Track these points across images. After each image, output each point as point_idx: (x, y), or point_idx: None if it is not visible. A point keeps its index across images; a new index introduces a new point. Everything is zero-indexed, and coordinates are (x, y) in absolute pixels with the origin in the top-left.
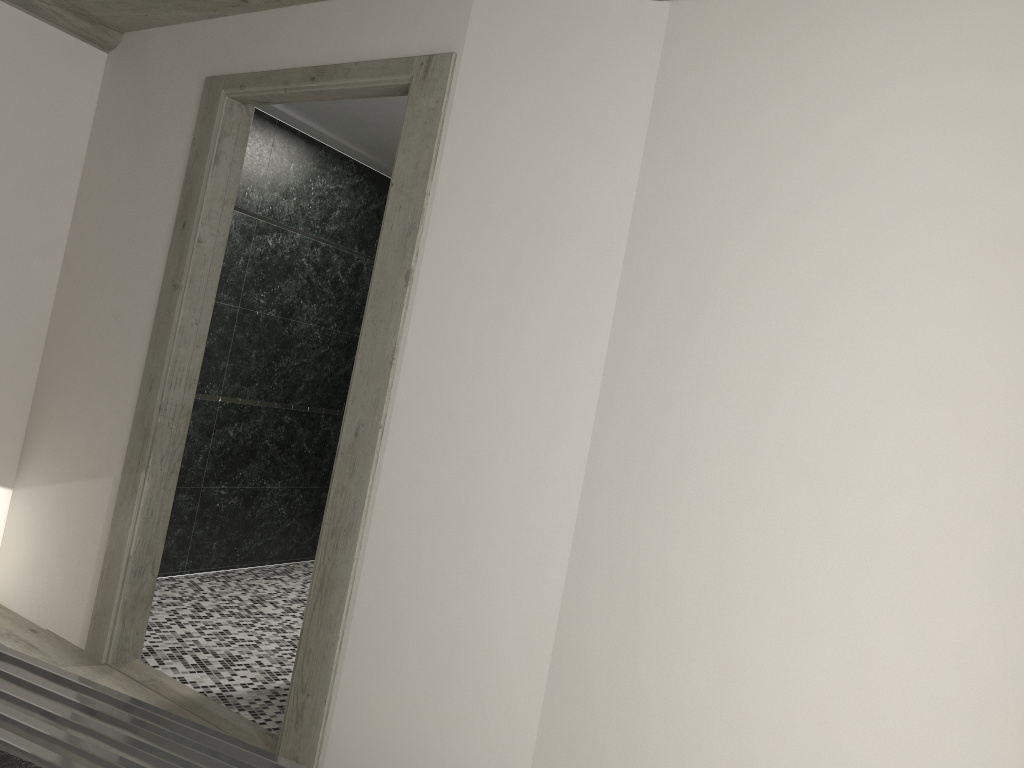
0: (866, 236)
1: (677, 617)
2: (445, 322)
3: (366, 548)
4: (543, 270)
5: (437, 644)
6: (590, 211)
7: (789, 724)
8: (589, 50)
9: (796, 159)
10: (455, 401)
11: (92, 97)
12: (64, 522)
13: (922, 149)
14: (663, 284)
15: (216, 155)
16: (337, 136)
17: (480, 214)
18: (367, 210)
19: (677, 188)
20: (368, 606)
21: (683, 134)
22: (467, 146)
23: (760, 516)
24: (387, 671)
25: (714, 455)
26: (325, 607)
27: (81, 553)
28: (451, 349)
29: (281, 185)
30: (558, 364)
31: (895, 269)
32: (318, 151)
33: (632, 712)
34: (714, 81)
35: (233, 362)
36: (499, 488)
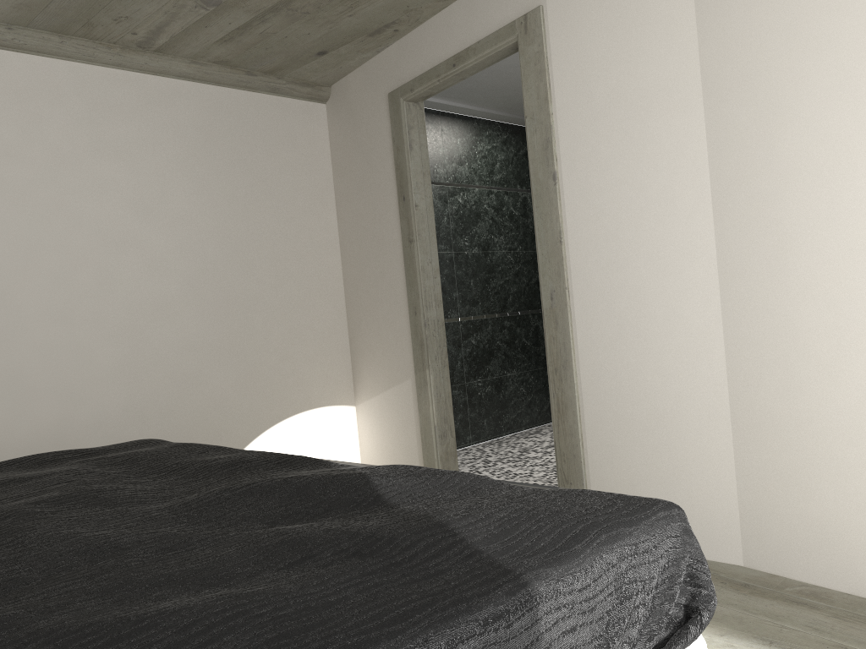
0: None
1: (816, 358)
2: (588, 200)
3: (580, 374)
4: (646, 138)
5: (647, 427)
6: (668, 81)
7: None
8: None
9: None
10: (611, 254)
11: (325, 136)
12: (390, 417)
13: None
14: (738, 114)
15: (409, 144)
16: (482, 108)
17: (591, 114)
18: (518, 156)
19: (729, 37)
20: (593, 413)
21: None
22: (568, 69)
23: (861, 263)
24: (618, 454)
25: (812, 229)
26: (565, 422)
27: (406, 433)
28: (598, 218)
29: (455, 157)
30: (676, 202)
31: None
32: (472, 124)
33: (801, 437)
34: None
35: (460, 291)
36: (659, 305)
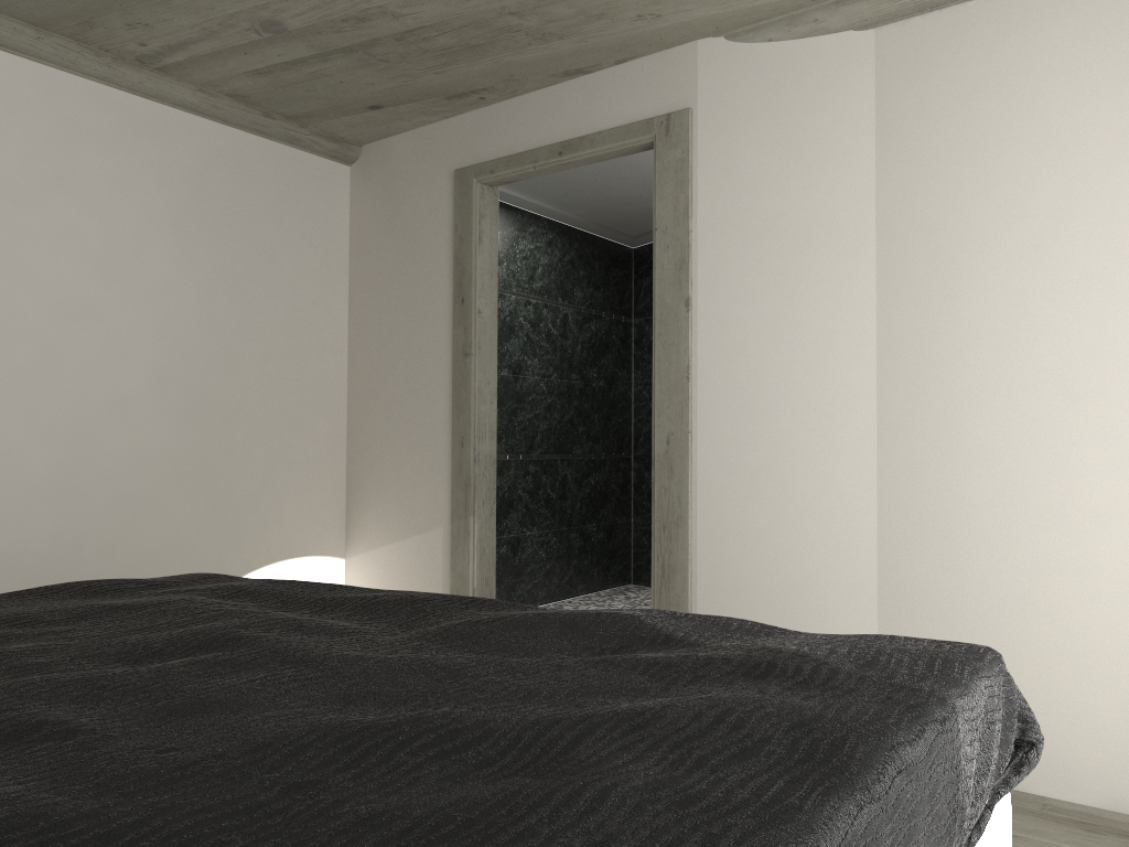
0: (1087, 192)
1: (982, 532)
2: (728, 334)
3: (697, 534)
4: (806, 275)
5: (775, 599)
6: (838, 218)
7: (1096, 594)
8: (810, 83)
9: (1014, 141)
10: (750, 398)
11: (345, 207)
12: (403, 575)
13: (1122, 112)
14: (915, 266)
15: (479, 235)
16: (532, 198)
17: (741, 239)
18: (563, 262)
19: (912, 184)
20: (708, 580)
21: (908, 138)
22: (717, 184)
23: (1039, 436)
24: None
25: (989, 396)
26: (670, 589)
27: None
28: (738, 356)
29: None
30: (835, 350)
31: (1117, 214)
32: (516, 216)
33: (958, 616)
34: (927, 89)
35: None
36: (804, 461)
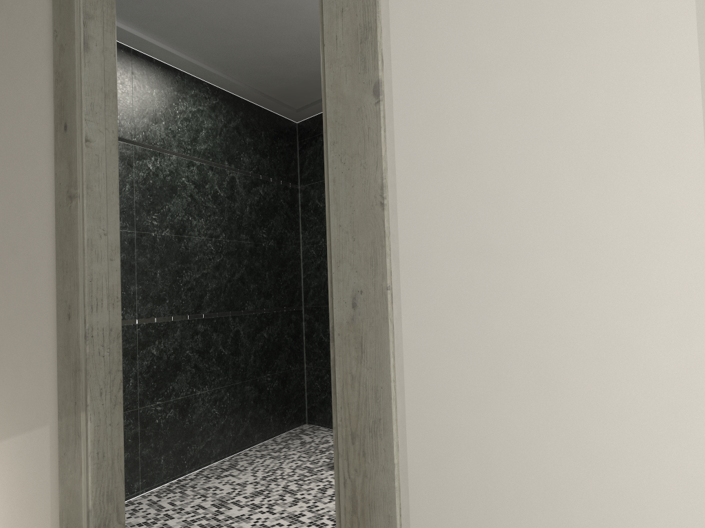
0: None
1: None
2: (445, 134)
3: (407, 447)
4: (572, 29)
5: None
6: None
7: None
8: None
9: None
10: (487, 230)
11: None
12: (5, 486)
13: None
14: None
15: (84, 41)
16: (190, 57)
17: None
18: (228, 128)
19: None
20: (429, 521)
21: None
22: None
23: None
24: None
25: None
26: None
27: (32, 517)
28: (463, 166)
29: (148, 111)
30: (630, 145)
31: None
32: (175, 76)
33: None
34: None
35: (141, 284)
36: (584, 328)
